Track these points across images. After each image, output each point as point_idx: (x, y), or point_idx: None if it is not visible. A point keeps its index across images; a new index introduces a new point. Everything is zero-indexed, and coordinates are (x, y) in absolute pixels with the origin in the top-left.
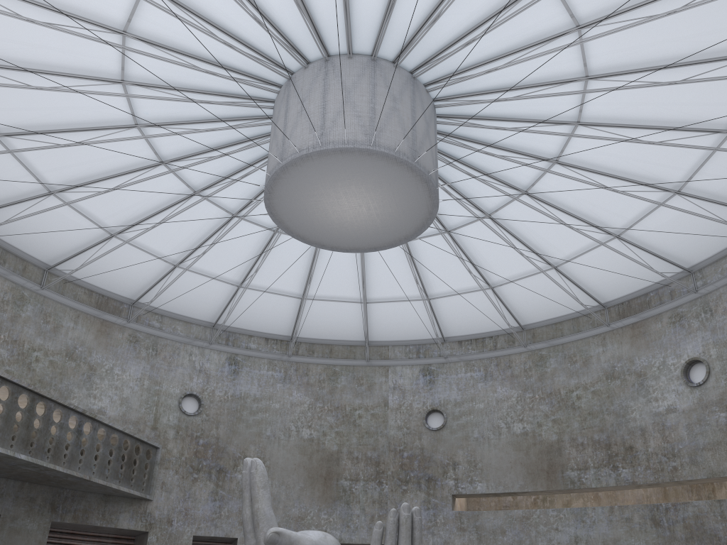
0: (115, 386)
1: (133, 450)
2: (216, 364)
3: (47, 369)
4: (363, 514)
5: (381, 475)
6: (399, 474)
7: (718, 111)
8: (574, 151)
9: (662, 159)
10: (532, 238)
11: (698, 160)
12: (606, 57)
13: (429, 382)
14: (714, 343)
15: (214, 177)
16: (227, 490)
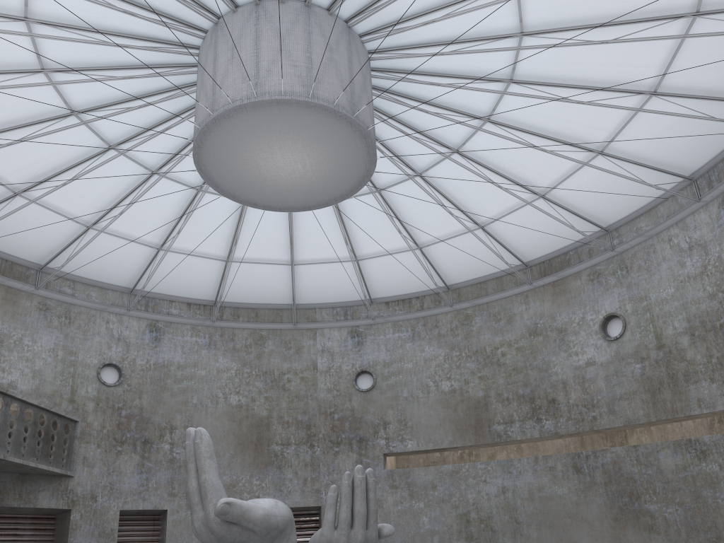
0: (25, 358)
1: (50, 425)
2: (135, 331)
3: None
4: (296, 477)
5: (313, 438)
6: (330, 436)
7: (643, 73)
8: (505, 110)
9: (587, 119)
10: (461, 197)
11: (621, 120)
12: (541, 13)
13: (357, 343)
14: (630, 298)
15: (131, 130)
16: (154, 462)
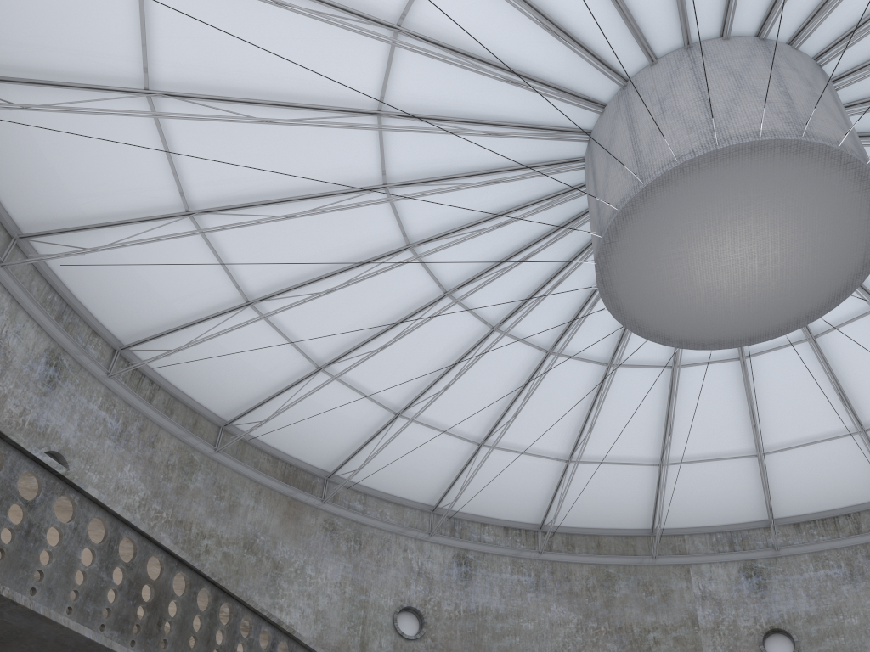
0: (307, 593)
1: None
2: (439, 564)
3: (219, 565)
4: None
5: None
6: None
7: None
8: None
9: None
10: None
11: None
12: None
13: (757, 586)
14: None
15: (475, 267)
16: None
